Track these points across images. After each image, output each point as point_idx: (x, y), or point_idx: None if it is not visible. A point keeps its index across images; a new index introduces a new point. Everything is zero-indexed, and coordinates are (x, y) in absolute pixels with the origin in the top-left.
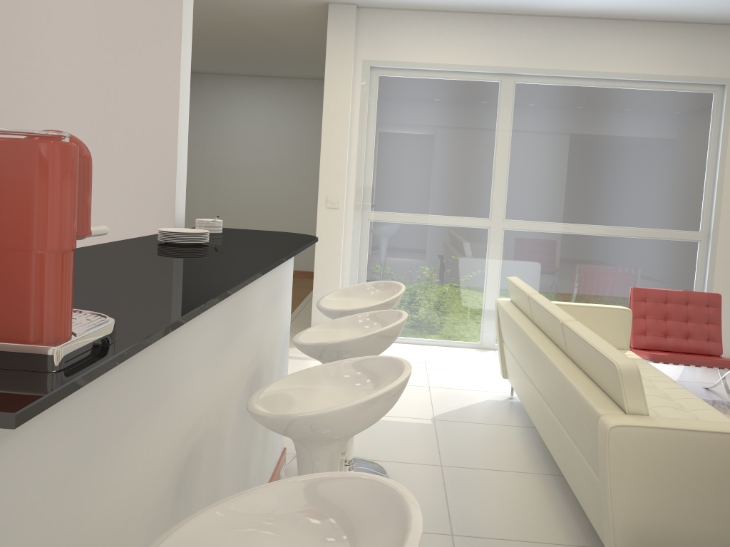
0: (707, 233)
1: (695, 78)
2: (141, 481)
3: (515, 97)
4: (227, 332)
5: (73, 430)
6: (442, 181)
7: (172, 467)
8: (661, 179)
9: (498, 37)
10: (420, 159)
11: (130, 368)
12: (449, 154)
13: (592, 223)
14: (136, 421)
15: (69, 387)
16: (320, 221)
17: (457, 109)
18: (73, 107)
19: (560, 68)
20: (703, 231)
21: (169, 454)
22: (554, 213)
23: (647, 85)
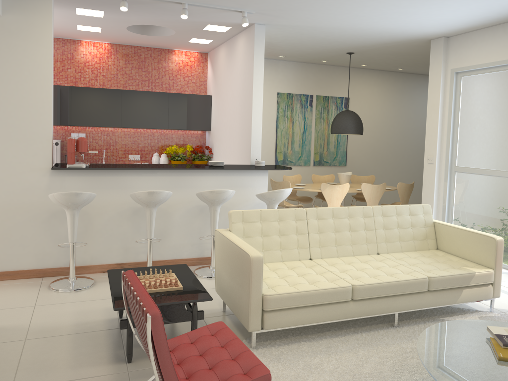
0: None
1: None
2: (113, 201)
3: None
4: (171, 185)
5: (85, 181)
6: (497, 144)
7: (131, 206)
8: None
9: None
10: (484, 129)
11: (106, 177)
12: (502, 125)
13: None
14: (109, 188)
15: (63, 168)
16: (424, 171)
17: (507, 91)
18: (239, 122)
19: None
20: None
21: (128, 202)
22: None
23: None
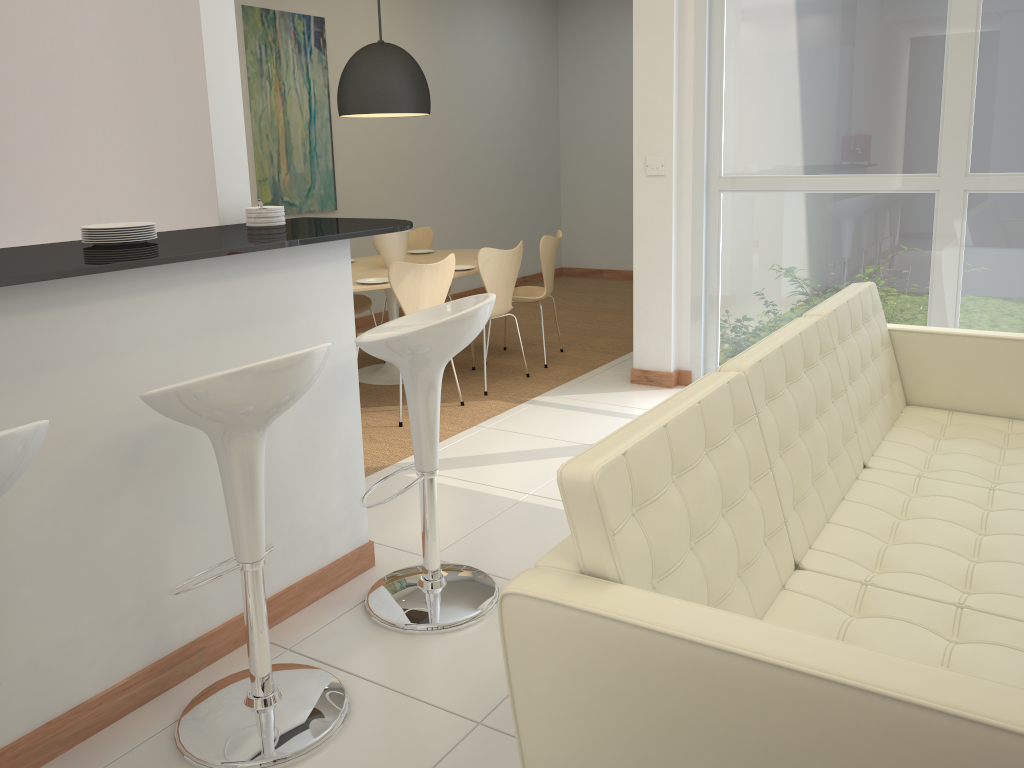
0: None
1: None
2: None
3: None
4: None
5: None
6: (844, 112)
7: None
8: None
9: None
10: (804, 77)
11: None
12: (856, 62)
13: None
14: None
15: None
16: (638, 197)
17: None
18: (110, 67)
19: None
20: None
21: None
22: None
23: None
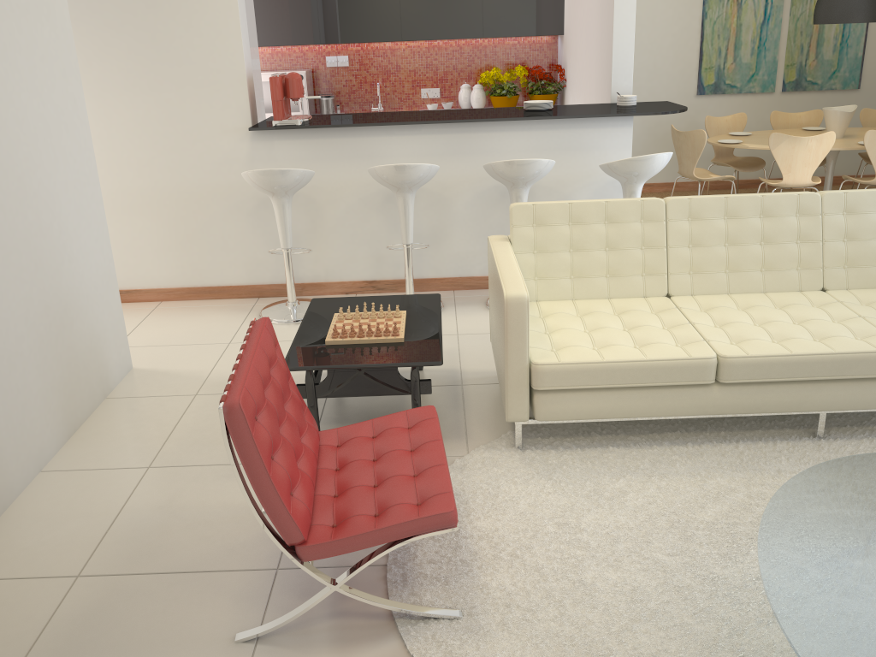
0: None
1: None
2: (351, 180)
3: None
4: (448, 150)
5: (304, 148)
6: None
7: (380, 187)
8: None
9: None
10: None
11: (337, 140)
12: None
13: None
14: (344, 158)
15: (266, 128)
16: None
17: None
18: (597, 18)
19: None
20: None
21: (376, 181)
22: None
23: None
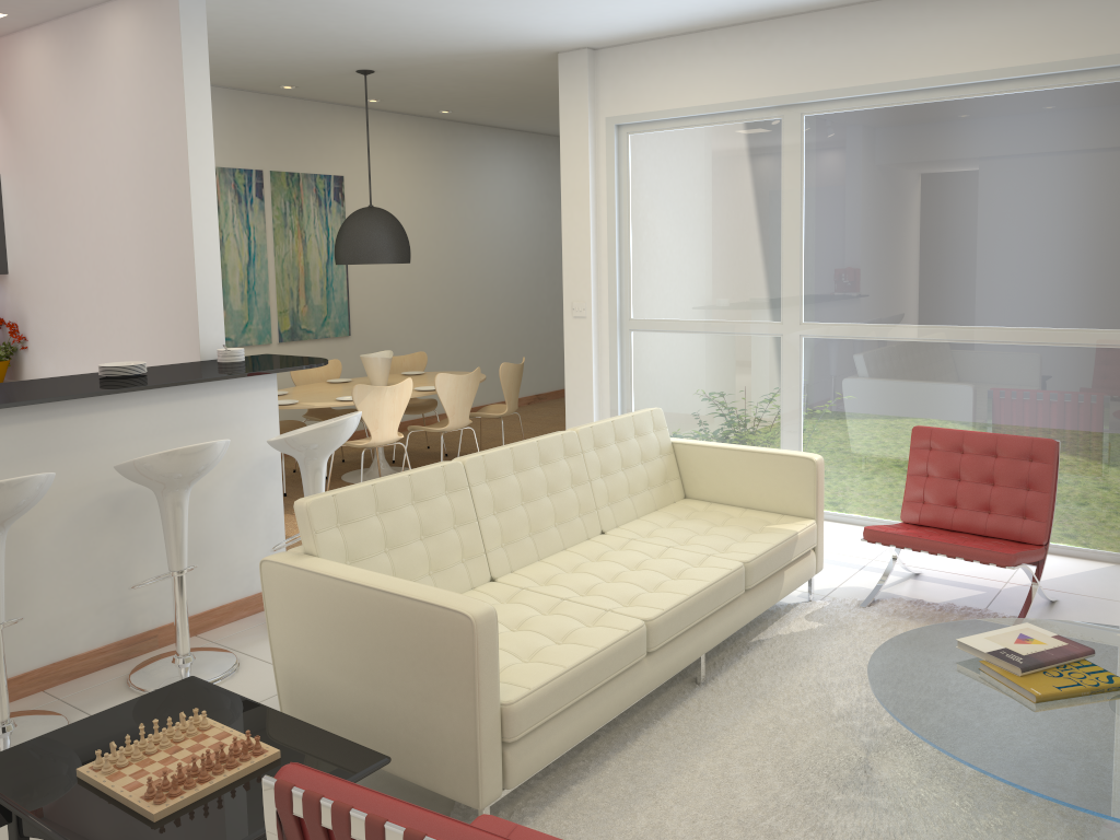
0: None
1: (1095, 60)
2: None
3: (804, 138)
4: (20, 451)
5: None
6: (715, 271)
7: None
8: (1052, 242)
9: (770, 53)
10: (686, 242)
11: None
12: (721, 233)
13: (935, 323)
14: None
15: None
16: (567, 334)
17: (727, 166)
18: (137, 249)
19: (862, 83)
20: None
21: None
22: (874, 309)
23: (1013, 85)
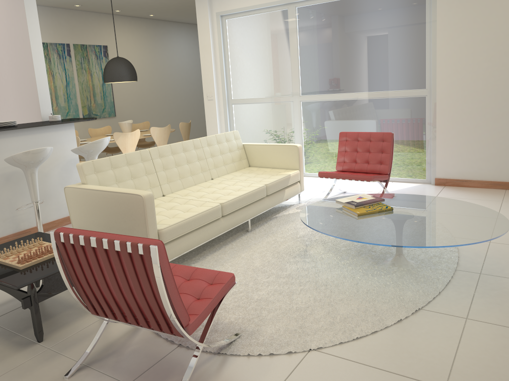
0: (431, 90)
1: None
2: None
3: (297, 17)
4: None
5: None
6: (265, 76)
7: None
8: (394, 55)
9: None
10: (252, 65)
11: None
12: (266, 60)
13: (352, 92)
14: None
15: None
16: (206, 107)
17: (267, 31)
18: (11, 76)
19: None
20: (428, 88)
21: None
22: (328, 88)
23: None
